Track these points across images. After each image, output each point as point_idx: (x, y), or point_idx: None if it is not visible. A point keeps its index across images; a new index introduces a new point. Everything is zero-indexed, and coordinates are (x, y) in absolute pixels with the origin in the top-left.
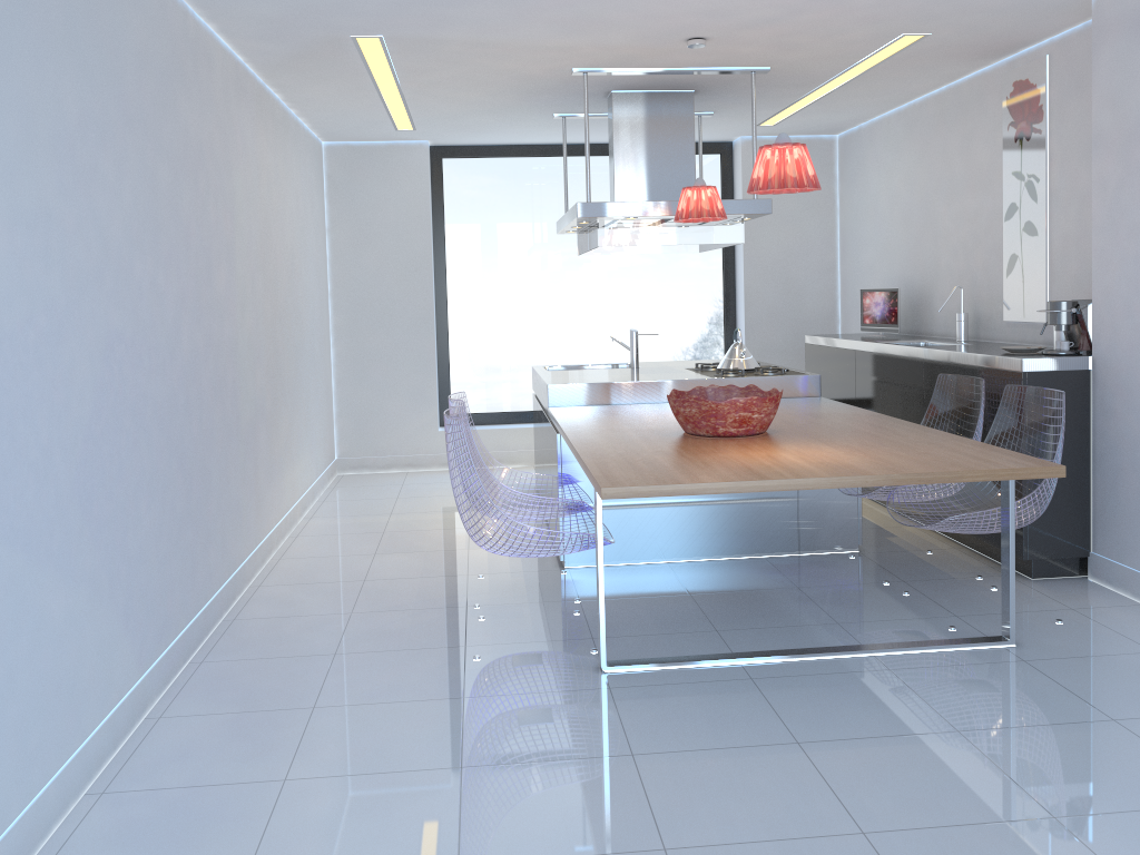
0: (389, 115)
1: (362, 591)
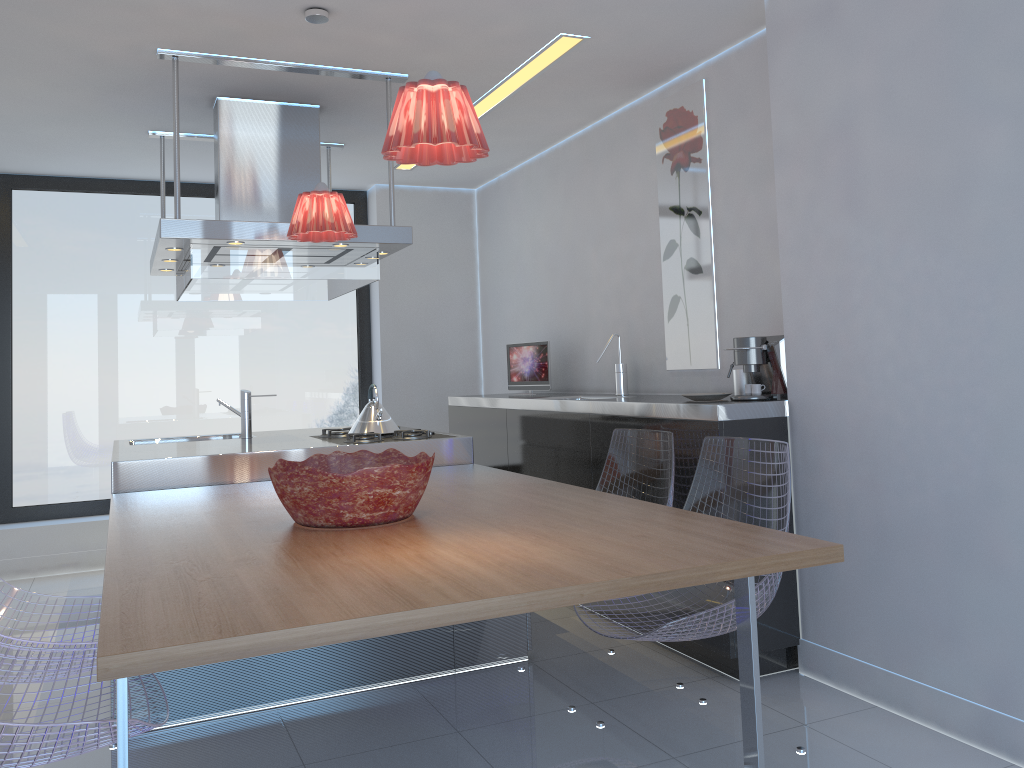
0: None
1: None
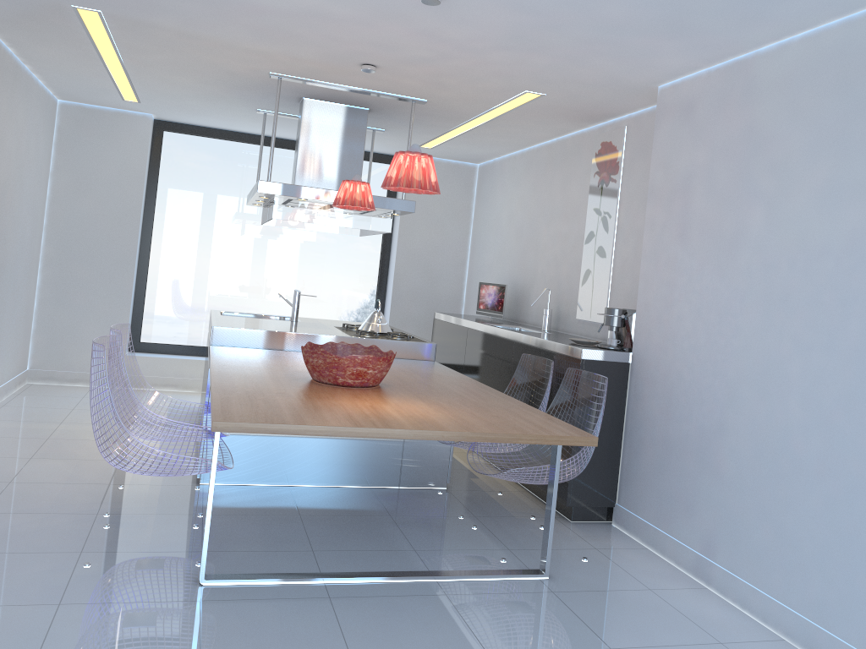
0: (115, 85)
1: (3, 492)
